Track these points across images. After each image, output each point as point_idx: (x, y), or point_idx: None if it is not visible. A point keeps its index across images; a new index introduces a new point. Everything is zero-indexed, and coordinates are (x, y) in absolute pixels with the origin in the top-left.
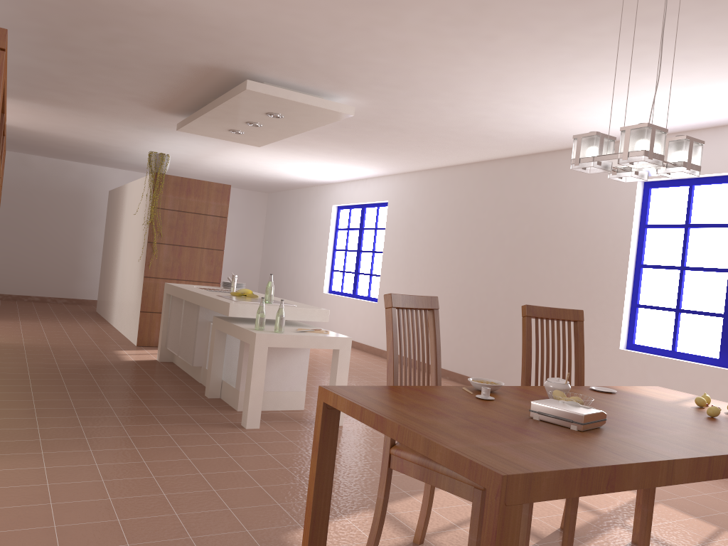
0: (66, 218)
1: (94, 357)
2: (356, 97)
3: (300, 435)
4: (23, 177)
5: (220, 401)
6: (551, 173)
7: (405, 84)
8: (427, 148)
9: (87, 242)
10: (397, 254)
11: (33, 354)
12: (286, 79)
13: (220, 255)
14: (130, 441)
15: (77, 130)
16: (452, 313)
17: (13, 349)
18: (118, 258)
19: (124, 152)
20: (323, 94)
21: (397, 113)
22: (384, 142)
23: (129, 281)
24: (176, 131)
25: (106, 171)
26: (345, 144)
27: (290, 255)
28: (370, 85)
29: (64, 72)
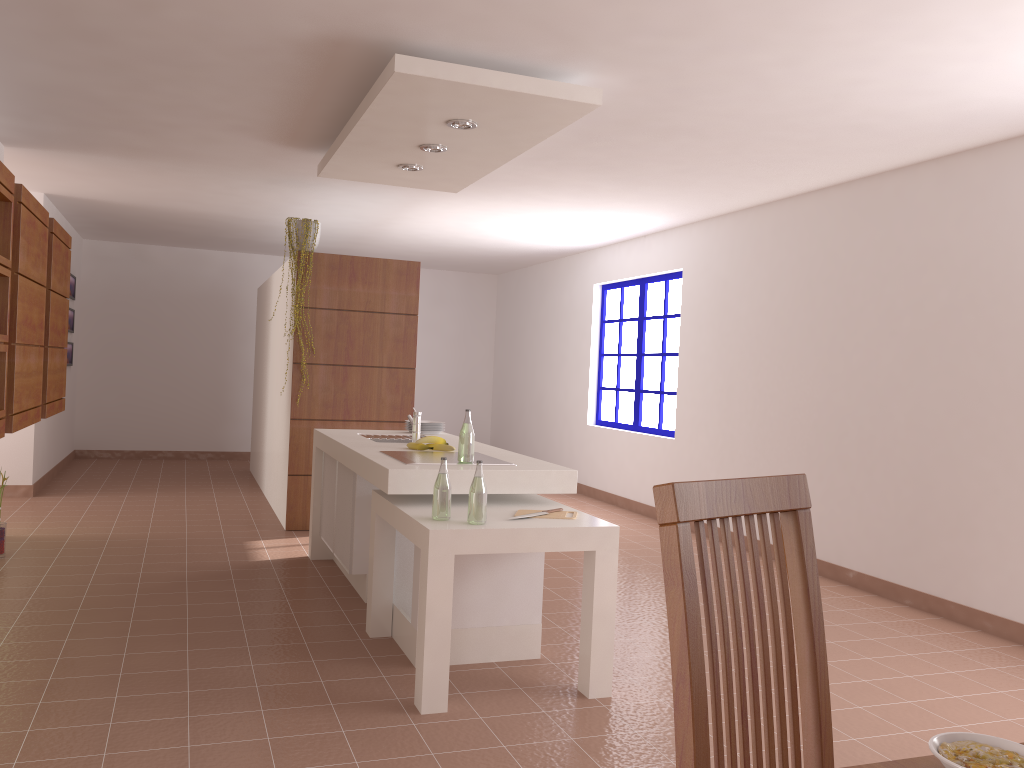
0: (204, 334)
1: (207, 557)
2: (603, 69)
3: (524, 728)
4: (140, 278)
5: (389, 644)
6: (989, 185)
7: (694, 23)
8: (745, 167)
9: (235, 368)
10: (702, 357)
11: (113, 556)
12: (469, 48)
13: (410, 377)
14: (186, 759)
15: (186, 197)
16: (807, 455)
17: (86, 547)
18: (266, 389)
19: (269, 227)
20: (543, 71)
21: (684, 96)
22: (667, 162)
23: (276, 425)
24: (326, 181)
25: (256, 261)
26: (599, 175)
27: (534, 368)
28: (626, 37)
29: (110, 89)
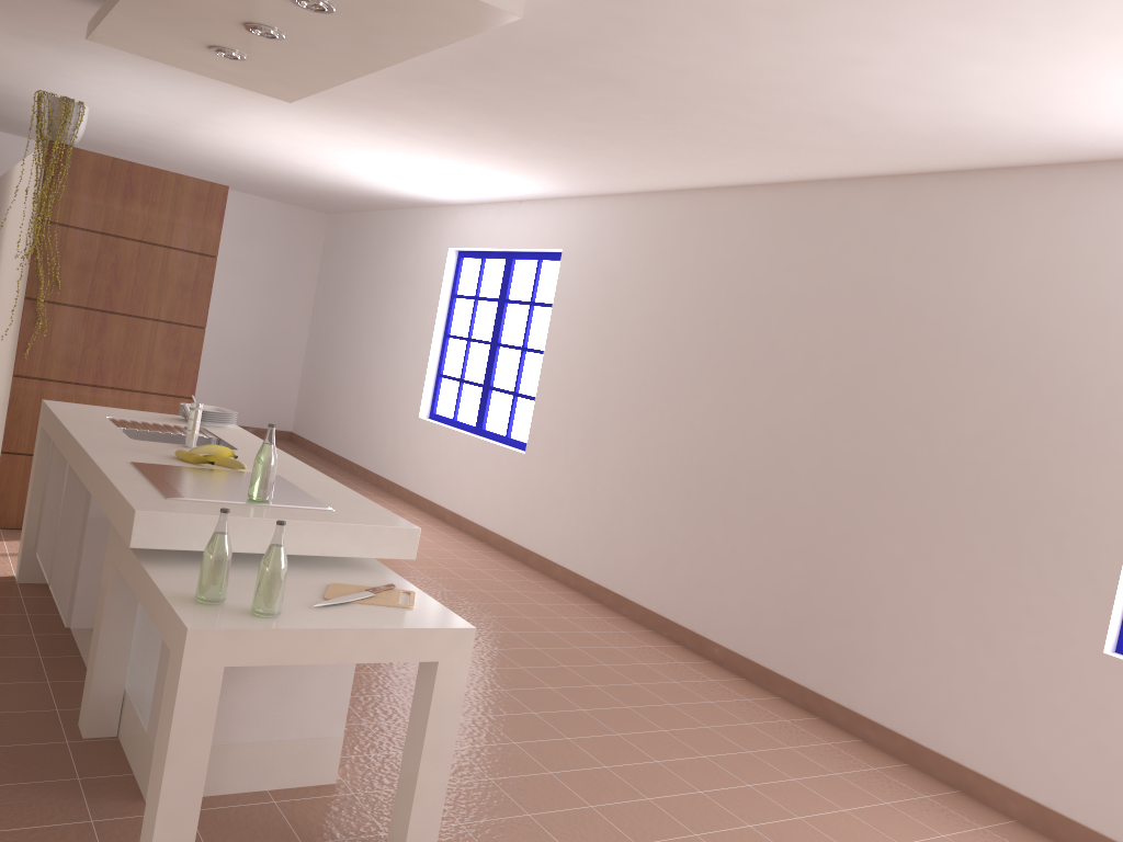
0: None
1: None
2: None
3: None
4: None
5: (111, 752)
6: (950, 220)
7: None
8: (670, 142)
9: None
10: (573, 361)
11: None
12: None
13: (197, 338)
14: None
15: None
16: (685, 501)
17: None
18: None
19: (19, 99)
20: None
21: (629, 32)
22: (577, 117)
23: None
24: (104, 49)
25: (1, 141)
26: (486, 116)
27: (361, 337)
28: None
29: None
